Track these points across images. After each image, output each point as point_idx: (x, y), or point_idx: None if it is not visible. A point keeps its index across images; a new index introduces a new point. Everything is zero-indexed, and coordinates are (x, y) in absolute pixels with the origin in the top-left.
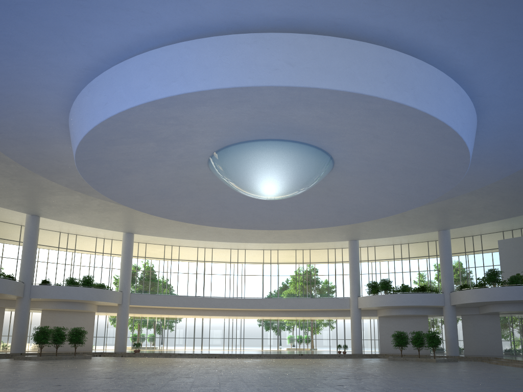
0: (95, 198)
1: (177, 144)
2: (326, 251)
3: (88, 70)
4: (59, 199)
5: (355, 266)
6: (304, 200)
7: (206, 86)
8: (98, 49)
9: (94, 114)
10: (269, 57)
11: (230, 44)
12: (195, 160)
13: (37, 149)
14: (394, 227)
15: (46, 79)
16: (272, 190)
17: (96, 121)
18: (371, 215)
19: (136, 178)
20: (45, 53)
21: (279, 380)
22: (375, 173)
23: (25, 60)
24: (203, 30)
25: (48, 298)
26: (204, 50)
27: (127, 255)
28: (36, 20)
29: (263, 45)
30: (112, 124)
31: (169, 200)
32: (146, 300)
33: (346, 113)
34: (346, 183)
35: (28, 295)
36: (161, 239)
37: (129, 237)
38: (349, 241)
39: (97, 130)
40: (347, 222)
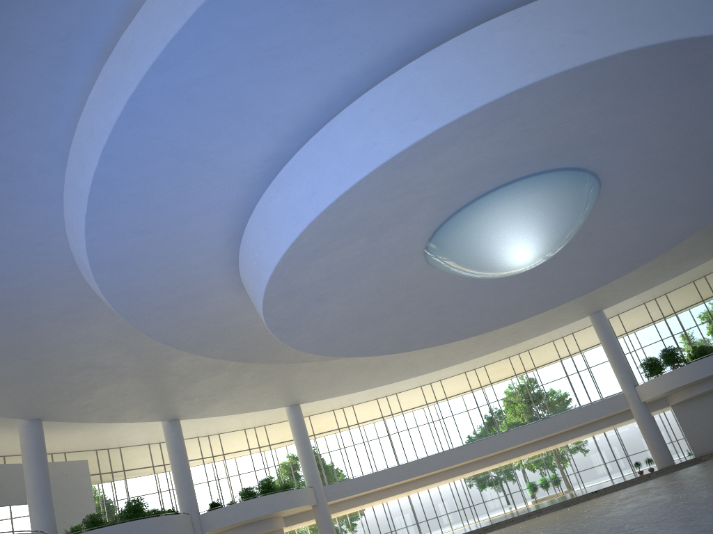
0: (248, 368)
1: (392, 231)
2: (523, 356)
3: (269, 162)
4: (203, 385)
5: (613, 346)
6: (551, 265)
7: (467, 107)
8: (287, 121)
9: (296, 216)
10: (547, 33)
11: (482, 38)
12: (409, 251)
13: (188, 313)
14: (652, 272)
15: (212, 196)
16: (531, 252)
17: (303, 224)
18: (649, 253)
19: (331, 306)
20: (216, 154)
21: (697, 505)
22: (661, 181)
23: (189, 175)
24: (432, 38)
25: (226, 525)
26: (446, 61)
27: (302, 436)
28: (211, 104)
29: (532, 21)
30: (323, 222)
31: (370, 327)
32: (347, 489)
33: (650, 86)
34: (613, 215)
35: (200, 529)
36: (329, 403)
37: (296, 410)
38: (591, 316)
39: (301, 240)
40: (614, 277)
